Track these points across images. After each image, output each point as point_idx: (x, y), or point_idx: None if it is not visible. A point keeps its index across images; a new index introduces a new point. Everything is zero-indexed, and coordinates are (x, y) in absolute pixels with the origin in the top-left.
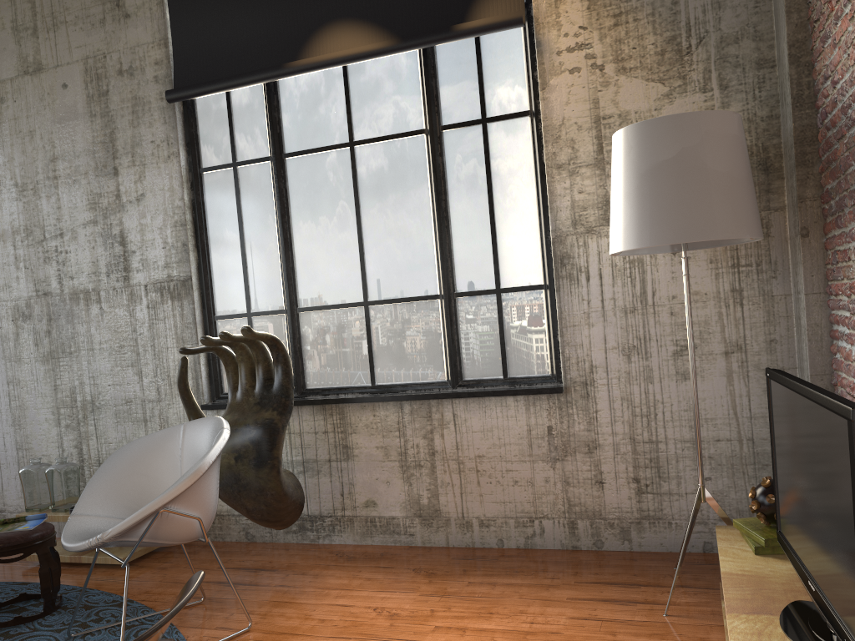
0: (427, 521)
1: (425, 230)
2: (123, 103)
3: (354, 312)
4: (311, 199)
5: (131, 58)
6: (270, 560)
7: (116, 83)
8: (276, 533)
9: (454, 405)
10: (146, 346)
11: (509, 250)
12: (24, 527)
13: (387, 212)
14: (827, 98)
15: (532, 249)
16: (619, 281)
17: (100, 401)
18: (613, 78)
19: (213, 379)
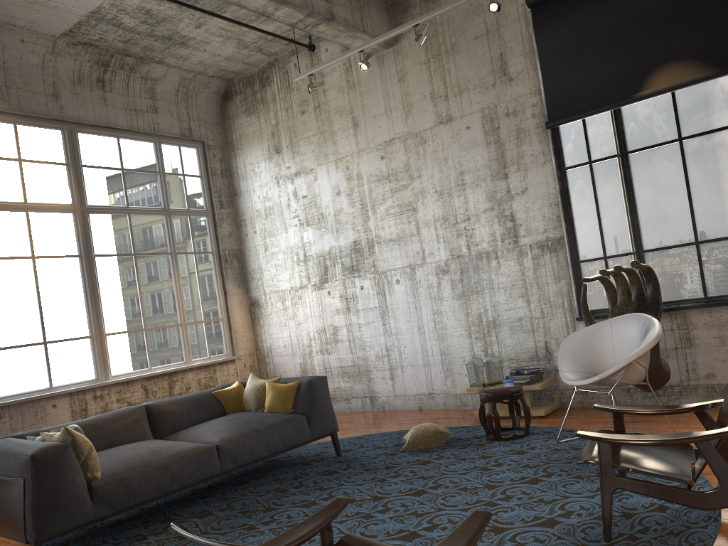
0: None
1: None
2: (509, 133)
3: (687, 249)
4: (649, 178)
5: (514, 105)
6: None
7: (504, 121)
8: (636, 399)
9: None
10: (532, 283)
11: None
12: (507, 385)
13: (710, 181)
14: None
15: None
16: None
17: (499, 320)
18: None
19: (580, 301)
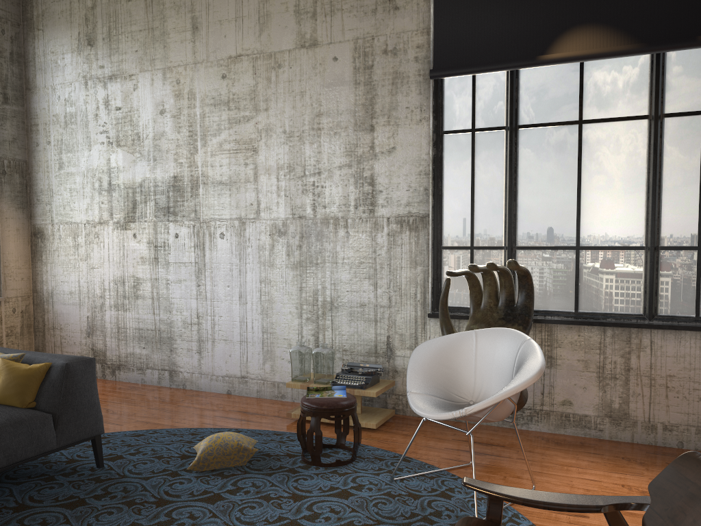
0: (615, 421)
1: (638, 195)
2: (384, 76)
3: (565, 253)
4: (537, 162)
5: (396, 41)
6: (489, 438)
7: (380, 59)
8: None
9: (652, 334)
10: (383, 264)
11: None
12: (338, 394)
13: (605, 178)
14: None
15: None
16: None
17: (338, 302)
18: None
19: (435, 294)
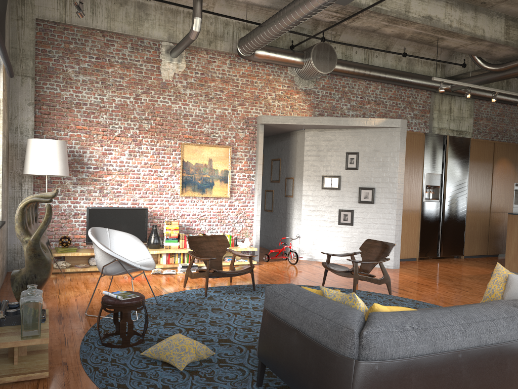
0: None
1: None
2: None
3: None
4: None
5: None
6: None
7: None
8: None
9: None
10: None
11: None
12: (121, 292)
13: None
14: None
15: None
16: (4, 181)
17: None
18: (5, 106)
19: None
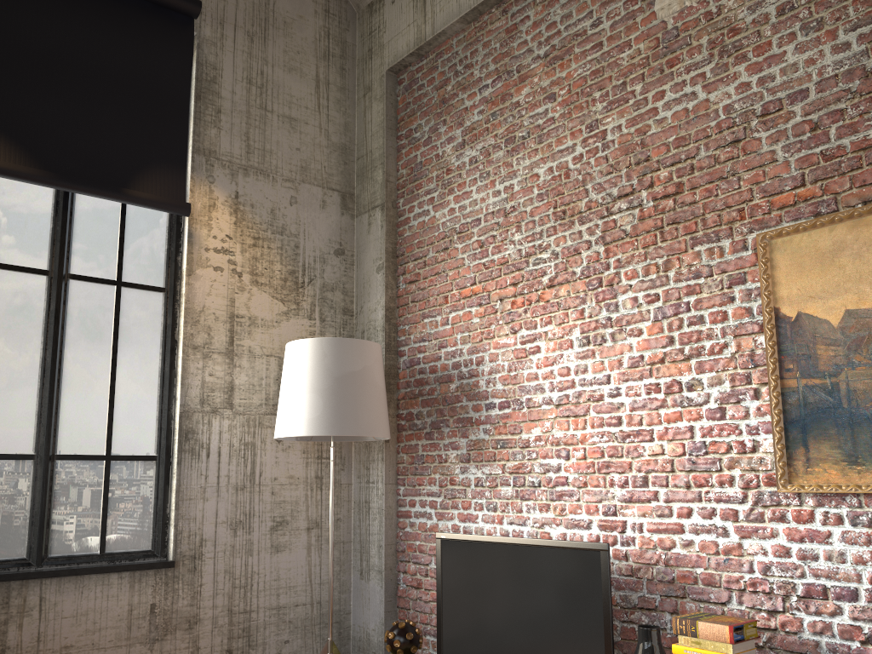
0: None
1: (29, 379)
2: None
3: None
4: None
5: None
6: None
7: None
8: None
9: (44, 586)
10: None
11: (126, 417)
12: None
13: None
14: (421, 353)
15: (150, 419)
16: (235, 460)
17: None
18: (248, 286)
19: None
